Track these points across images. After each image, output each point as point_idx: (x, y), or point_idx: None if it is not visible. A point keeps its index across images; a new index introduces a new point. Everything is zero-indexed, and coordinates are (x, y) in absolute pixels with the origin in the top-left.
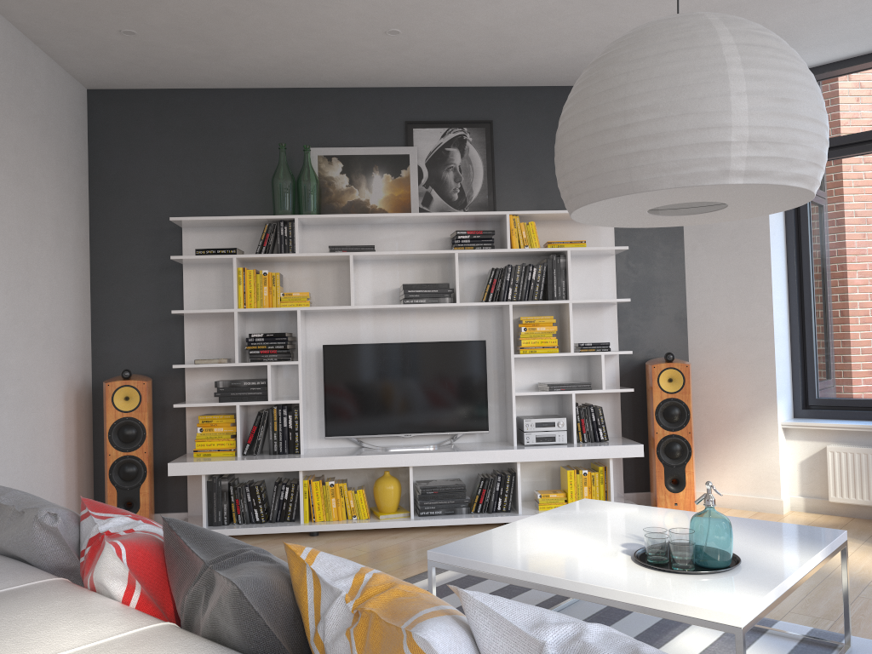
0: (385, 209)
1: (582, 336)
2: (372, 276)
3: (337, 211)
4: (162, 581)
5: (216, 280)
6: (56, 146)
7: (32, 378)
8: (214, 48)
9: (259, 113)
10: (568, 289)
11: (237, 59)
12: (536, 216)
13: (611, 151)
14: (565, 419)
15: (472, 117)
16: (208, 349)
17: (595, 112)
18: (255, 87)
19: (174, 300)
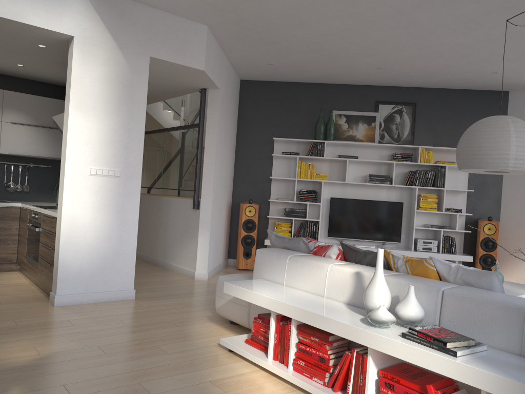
0: (363, 139)
1: (448, 205)
2: (354, 169)
3: (341, 139)
4: (342, 257)
5: (286, 165)
6: (232, 105)
7: (221, 199)
8: (301, 69)
9: (311, 94)
10: (444, 183)
11: (308, 73)
12: (432, 149)
13: (474, 156)
14: (437, 241)
15: (406, 100)
16: (280, 194)
17: (470, 144)
18: (311, 82)
19: (267, 171)
